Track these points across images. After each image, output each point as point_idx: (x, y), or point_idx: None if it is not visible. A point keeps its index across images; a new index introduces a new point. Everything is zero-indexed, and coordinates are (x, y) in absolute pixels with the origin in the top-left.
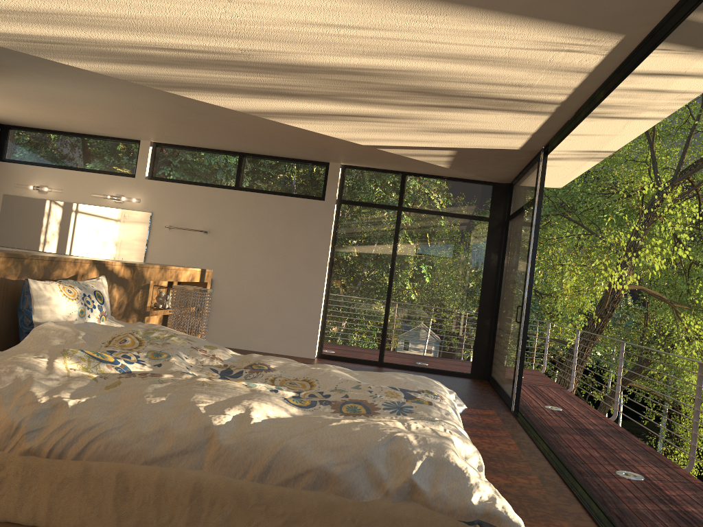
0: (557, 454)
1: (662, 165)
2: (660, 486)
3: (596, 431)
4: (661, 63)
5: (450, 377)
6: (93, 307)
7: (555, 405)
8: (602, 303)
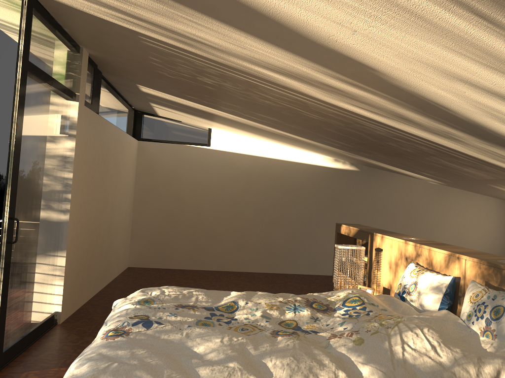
0: None
1: None
2: None
3: None
4: None
5: None
6: (481, 316)
7: None
8: None
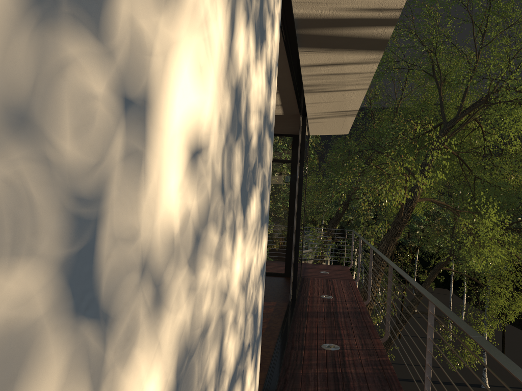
0: (290, 334)
1: (451, 106)
2: (345, 354)
3: (341, 313)
4: (318, 58)
5: (268, 277)
6: None
7: (330, 294)
8: (399, 213)
